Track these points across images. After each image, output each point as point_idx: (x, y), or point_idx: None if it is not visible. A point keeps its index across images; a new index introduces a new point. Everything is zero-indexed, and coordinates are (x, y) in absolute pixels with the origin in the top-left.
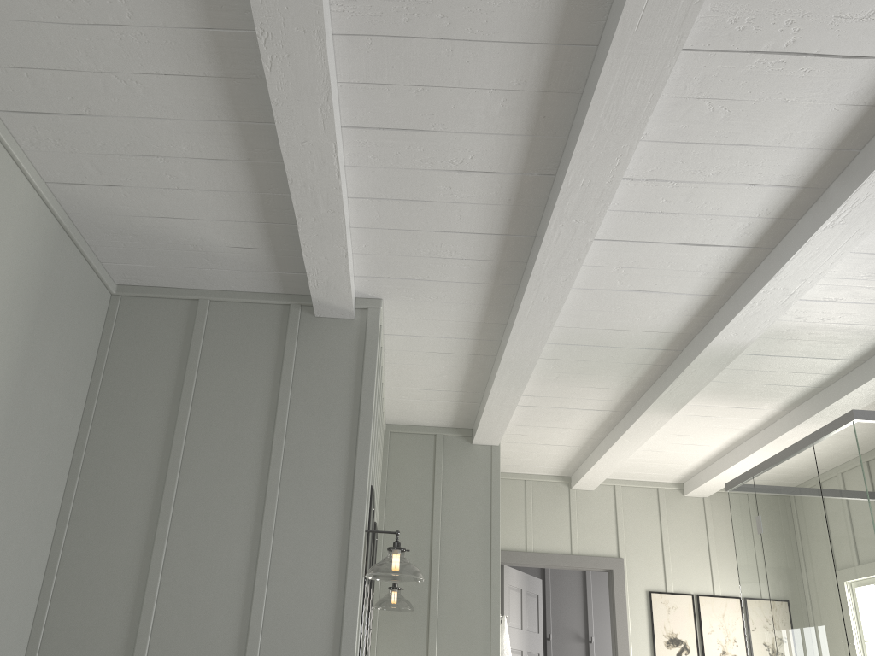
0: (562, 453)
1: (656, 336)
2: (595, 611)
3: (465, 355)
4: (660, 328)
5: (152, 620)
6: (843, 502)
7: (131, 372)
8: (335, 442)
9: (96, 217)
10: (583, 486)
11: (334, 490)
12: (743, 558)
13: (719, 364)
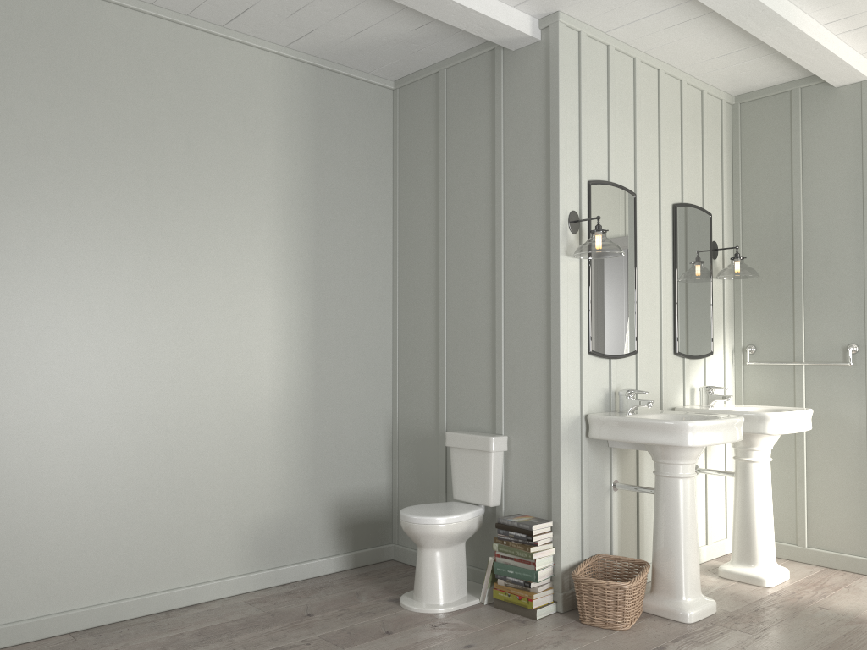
0: None
1: None
2: None
3: (704, 17)
4: None
5: (445, 310)
6: None
7: (411, 145)
8: (536, 156)
9: (329, 51)
10: None
11: (538, 196)
12: None
13: None
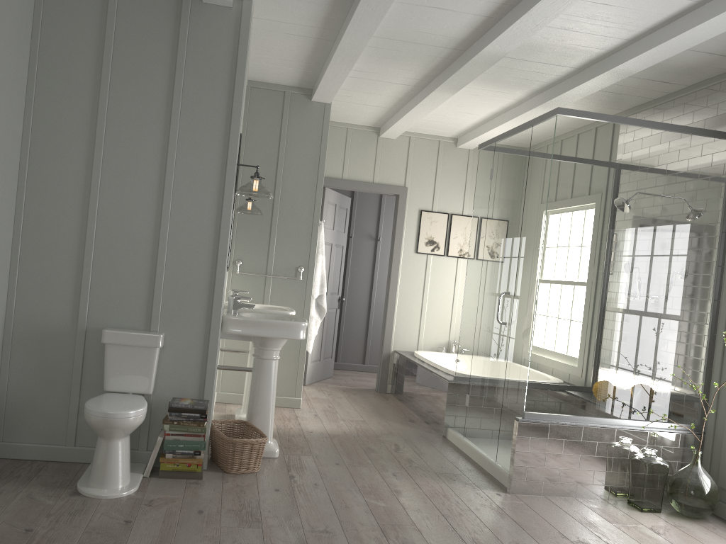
0: (376, 112)
1: (448, 39)
2: (384, 221)
3: (312, 38)
4: (452, 35)
5: (96, 213)
6: (538, 165)
7: (62, 36)
8: (217, 103)
9: None
10: (387, 136)
11: (216, 136)
12: (478, 194)
13: (487, 64)
